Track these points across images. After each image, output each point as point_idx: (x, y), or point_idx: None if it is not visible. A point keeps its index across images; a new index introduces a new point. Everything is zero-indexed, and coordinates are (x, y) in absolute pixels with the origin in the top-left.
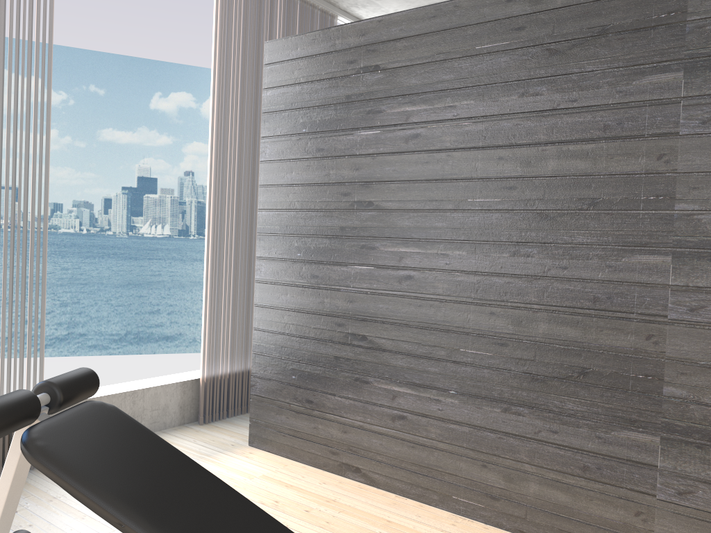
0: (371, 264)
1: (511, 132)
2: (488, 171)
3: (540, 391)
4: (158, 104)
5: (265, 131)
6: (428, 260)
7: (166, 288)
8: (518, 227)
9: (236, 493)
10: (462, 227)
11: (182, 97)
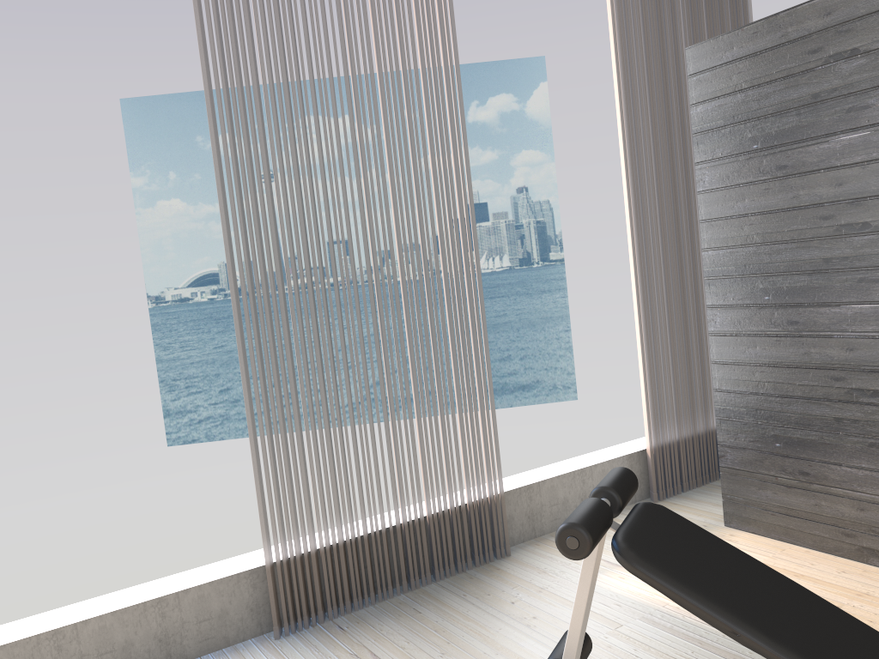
0: (877, 300)
1: None
2: None
3: None
4: (476, 115)
5: (700, 155)
6: None
7: (515, 329)
8: None
9: (818, 597)
10: None
11: (502, 100)
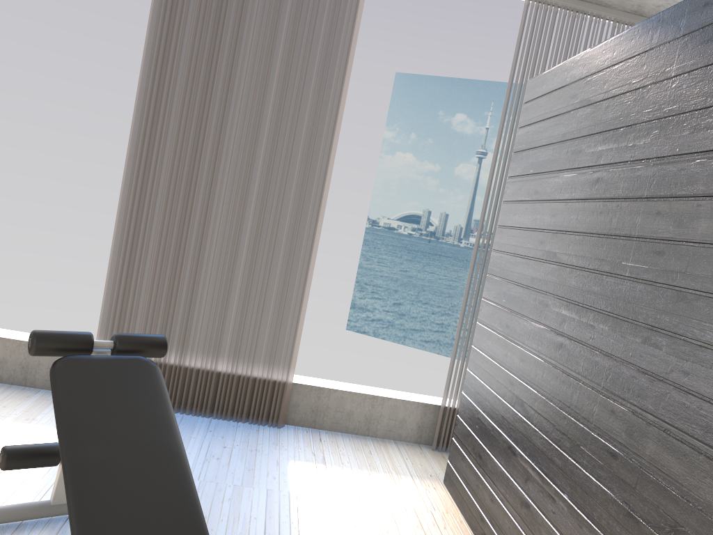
0: (542, 323)
1: (673, 180)
2: (645, 228)
3: (631, 534)
4: None
5: (510, 171)
6: (579, 330)
7: None
8: (655, 306)
9: (180, 461)
10: (611, 295)
11: None
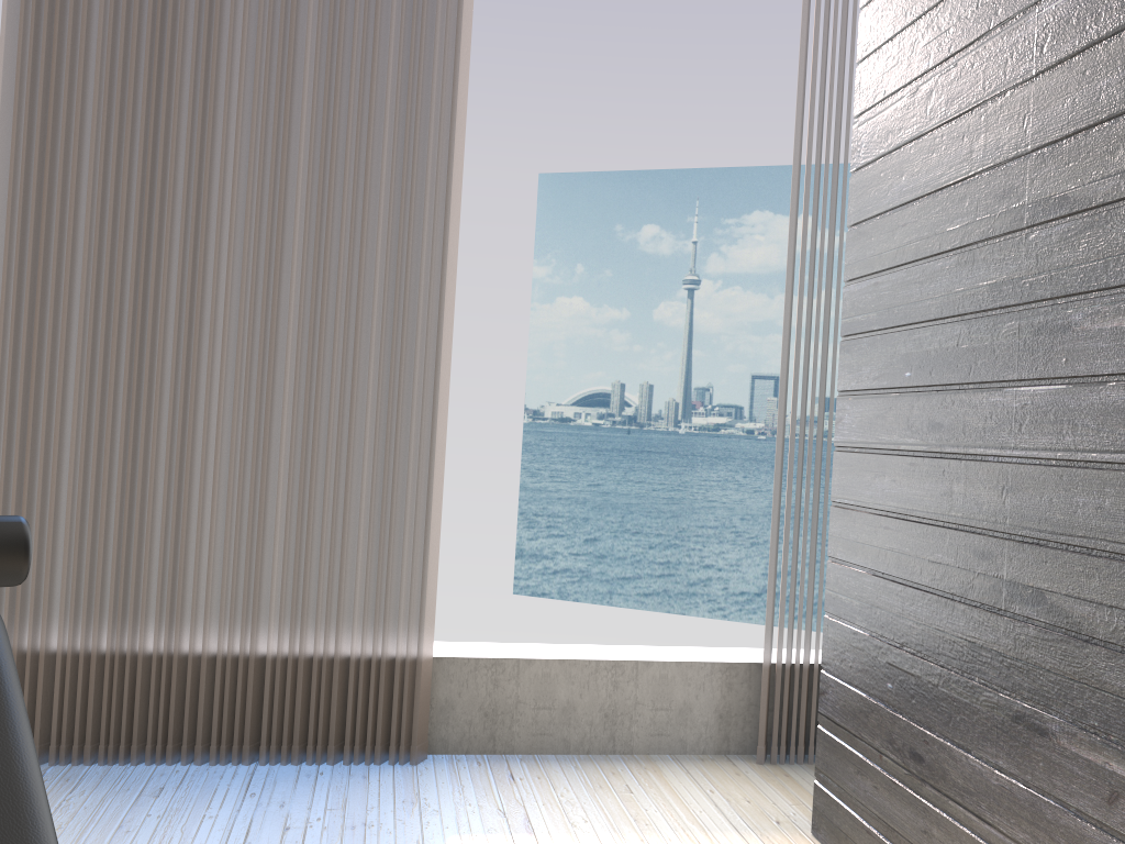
0: (1060, 375)
1: None
2: None
3: None
4: None
5: (860, 101)
6: None
7: None
8: None
9: None
10: None
11: None
